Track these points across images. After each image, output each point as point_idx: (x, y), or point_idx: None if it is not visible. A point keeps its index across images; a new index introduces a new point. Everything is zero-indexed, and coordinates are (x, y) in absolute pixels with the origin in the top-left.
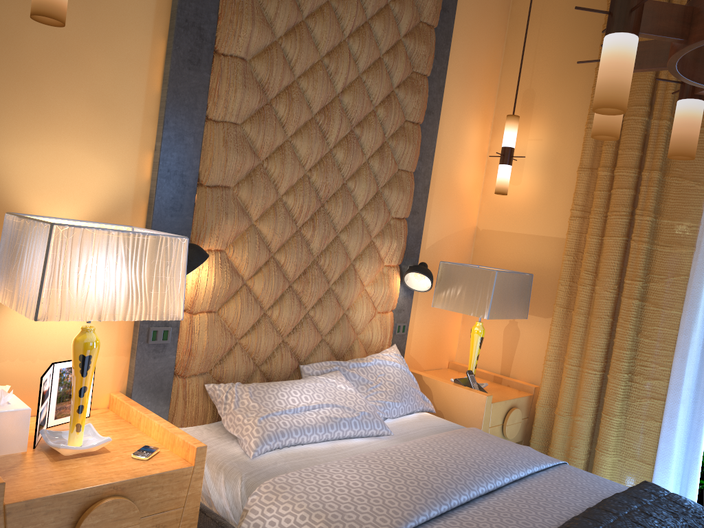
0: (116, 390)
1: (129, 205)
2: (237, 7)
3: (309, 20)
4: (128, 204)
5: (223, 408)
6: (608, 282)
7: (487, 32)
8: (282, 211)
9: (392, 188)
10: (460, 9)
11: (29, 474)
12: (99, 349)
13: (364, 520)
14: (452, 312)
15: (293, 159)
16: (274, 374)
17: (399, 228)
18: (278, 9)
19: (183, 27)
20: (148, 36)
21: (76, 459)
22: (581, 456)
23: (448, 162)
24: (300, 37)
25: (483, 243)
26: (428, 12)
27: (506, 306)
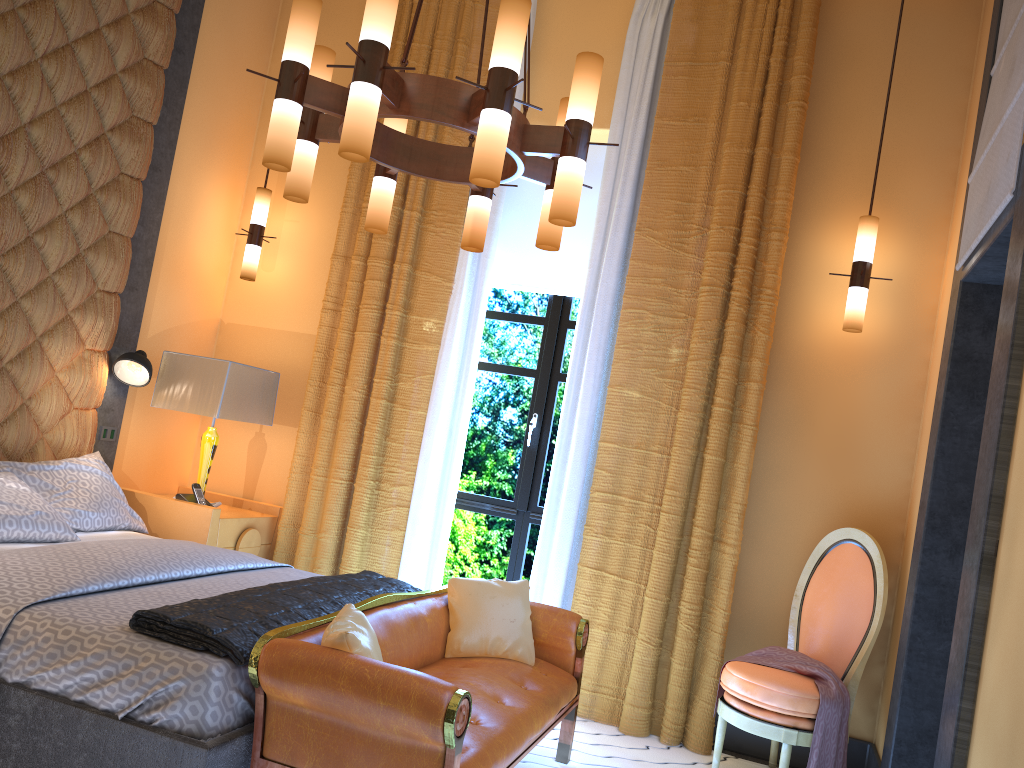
0: None
1: None
2: None
3: None
4: None
5: None
6: (358, 381)
7: (238, 88)
8: None
9: (99, 252)
10: (201, 53)
11: None
12: None
13: (19, 587)
14: (184, 423)
15: None
16: None
17: (108, 304)
18: None
19: None
20: None
21: None
22: None
23: (182, 234)
24: None
25: (228, 340)
26: (156, 49)
27: (243, 406)
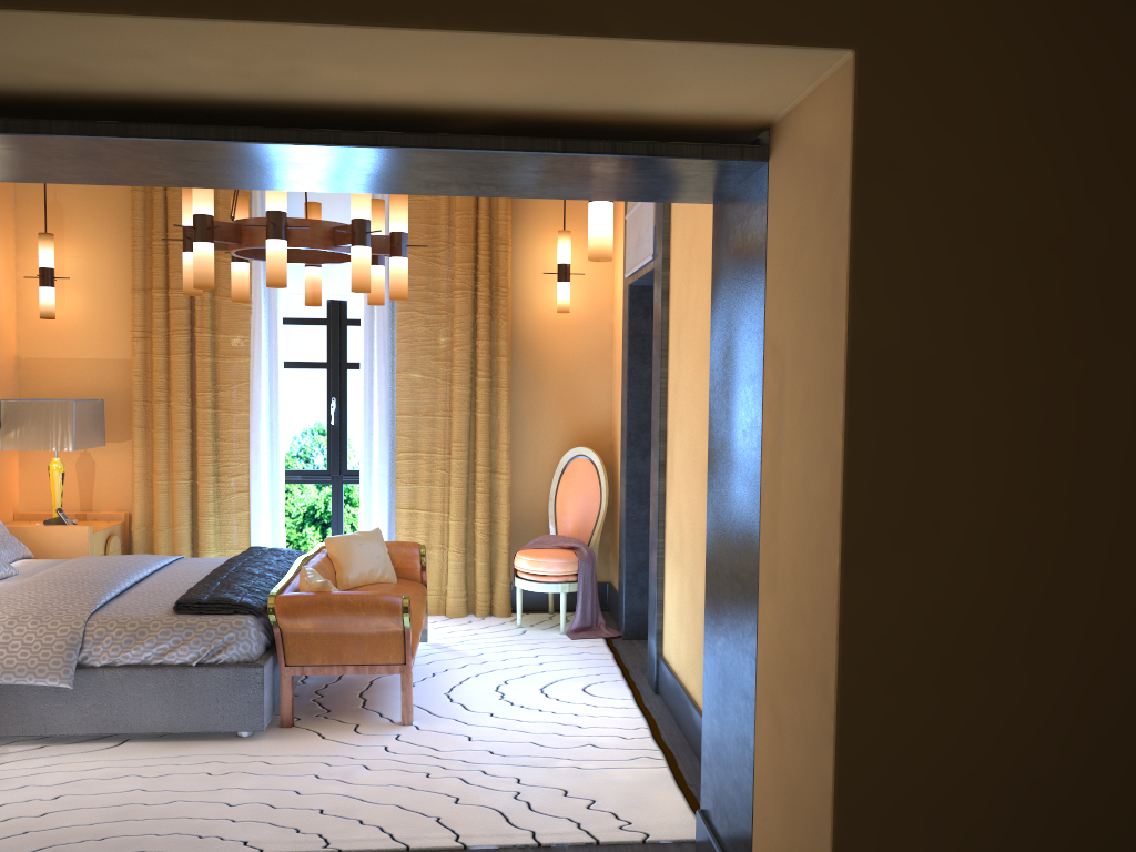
0: None
1: None
2: None
3: None
4: None
5: None
6: (183, 396)
7: None
8: None
9: None
10: None
11: None
12: None
13: (66, 607)
14: (8, 456)
15: None
16: None
17: None
18: None
19: None
20: None
21: None
22: None
23: None
24: None
25: (31, 373)
26: None
27: (87, 435)
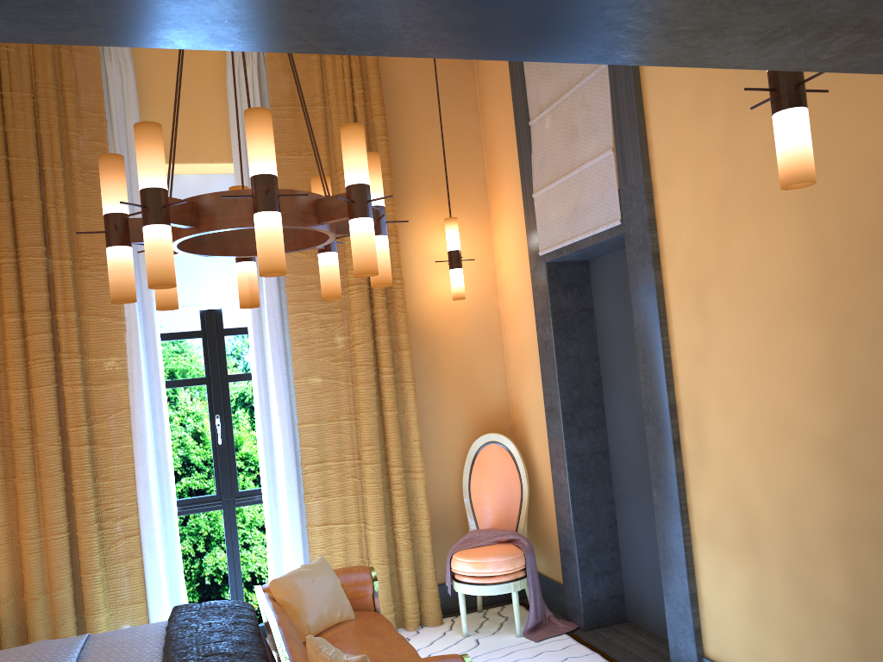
0: None
1: None
2: None
3: None
4: None
5: None
6: (52, 435)
7: None
8: None
9: None
10: None
11: None
12: None
13: None
14: None
15: None
16: None
17: None
18: None
19: None
20: None
21: None
22: (72, 631)
23: None
24: None
25: None
26: None
27: None
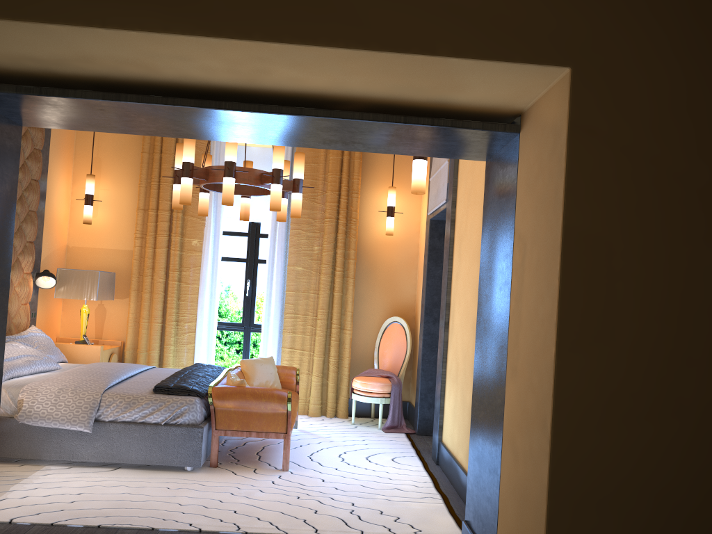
0: None
1: None
2: None
3: None
4: None
5: None
6: (161, 273)
7: None
8: None
9: (27, 222)
10: None
11: None
12: None
13: (90, 386)
14: (57, 303)
15: None
16: None
17: (32, 248)
18: None
19: None
20: None
21: None
22: None
23: (51, 203)
24: None
25: (74, 255)
26: None
27: (104, 292)
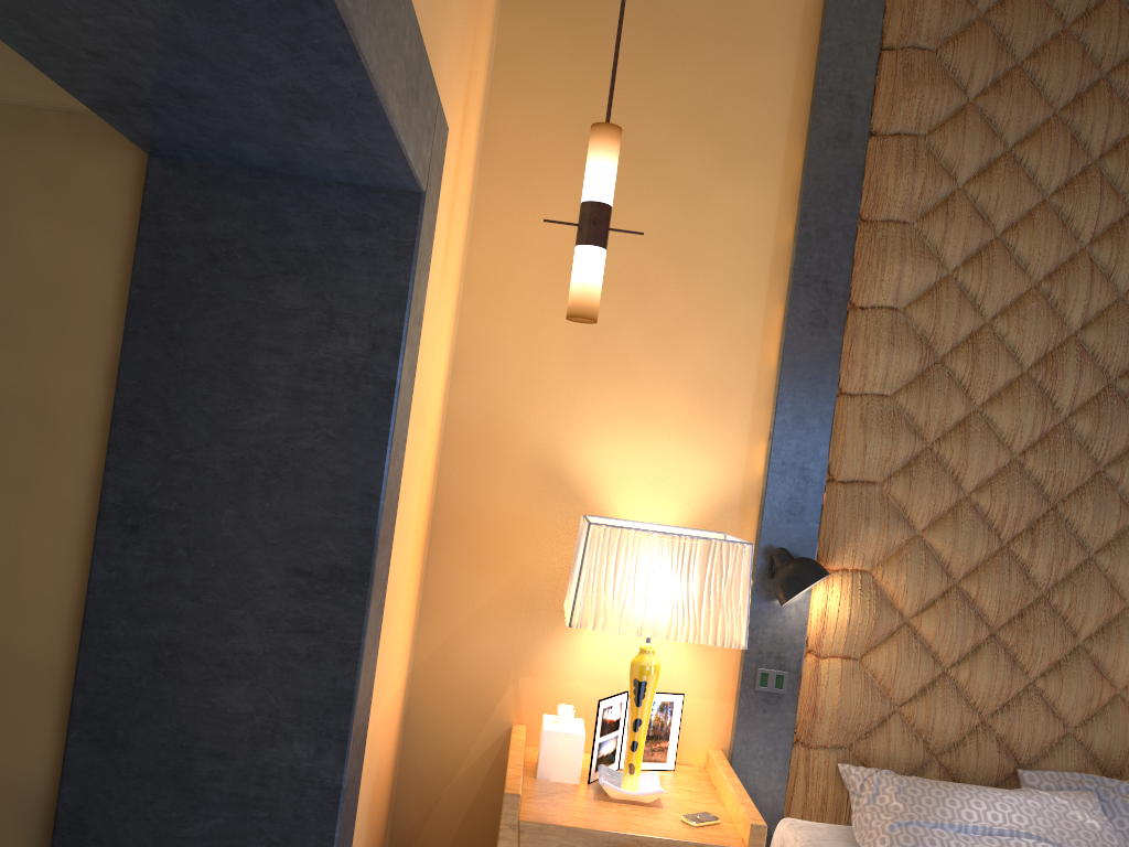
0: (716, 746)
1: (735, 507)
2: (878, 245)
3: (1006, 234)
4: (733, 507)
5: (854, 801)
6: None
7: None
8: (968, 516)
9: None
10: None
11: (562, 803)
12: (657, 676)
13: None
14: None
15: (985, 437)
16: (964, 773)
17: None
18: (945, 233)
19: (803, 285)
20: (760, 304)
21: (620, 804)
22: None
23: None
24: (989, 262)
25: None
26: None
27: None
